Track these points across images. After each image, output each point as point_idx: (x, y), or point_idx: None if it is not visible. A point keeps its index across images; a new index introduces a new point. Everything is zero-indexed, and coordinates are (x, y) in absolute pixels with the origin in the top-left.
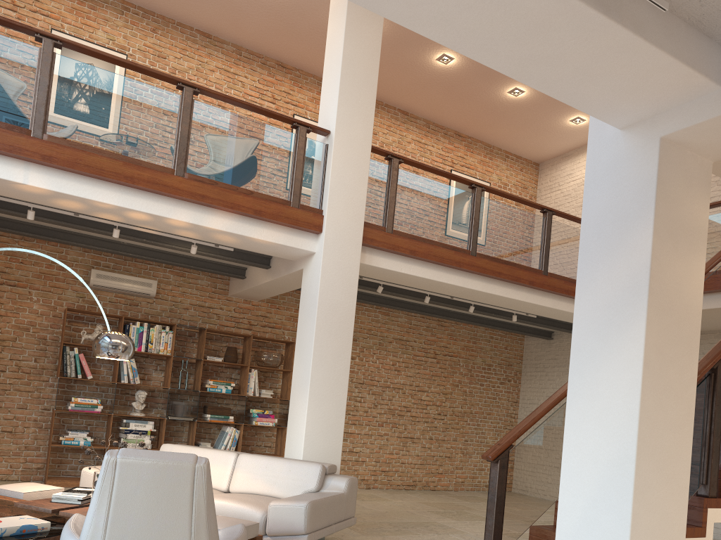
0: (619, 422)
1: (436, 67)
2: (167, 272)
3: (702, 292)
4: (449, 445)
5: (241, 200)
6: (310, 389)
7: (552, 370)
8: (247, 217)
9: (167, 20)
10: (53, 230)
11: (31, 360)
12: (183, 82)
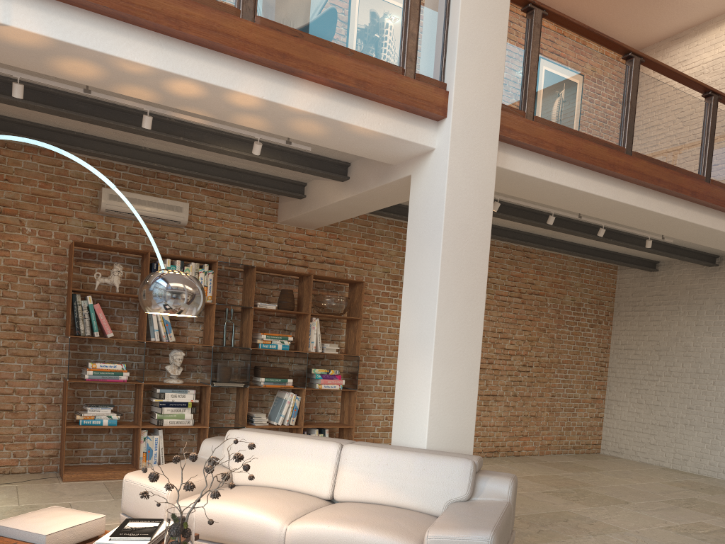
0: None
1: None
2: (200, 192)
3: None
4: (535, 402)
5: (338, 63)
6: (435, 349)
7: (657, 308)
8: (343, 93)
9: None
10: (47, 130)
11: (30, 314)
12: None
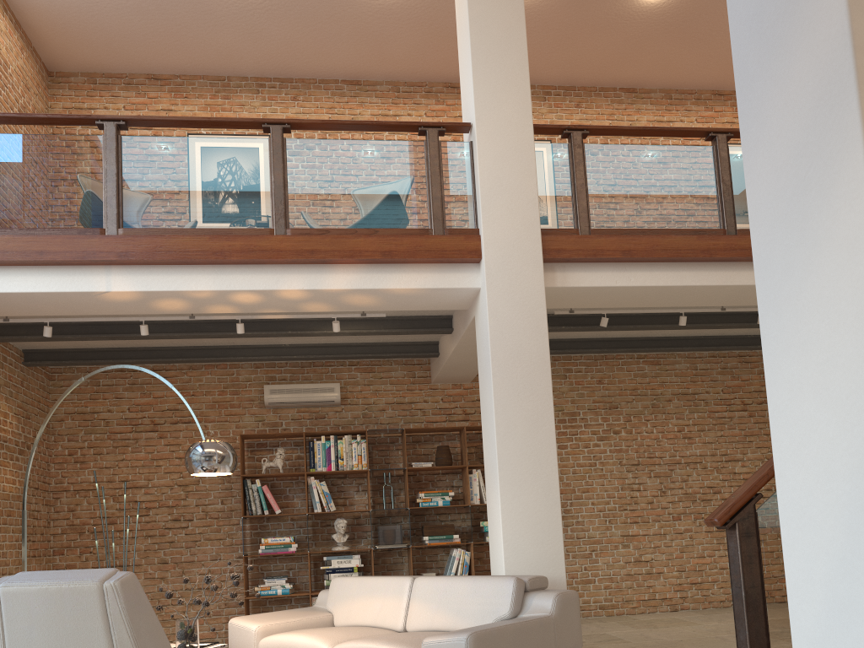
0: (855, 381)
1: (648, 6)
2: (353, 370)
3: None
4: None
5: (363, 243)
6: (499, 475)
7: None
8: (377, 264)
9: (307, 82)
10: (207, 349)
11: (217, 502)
12: (268, 121)
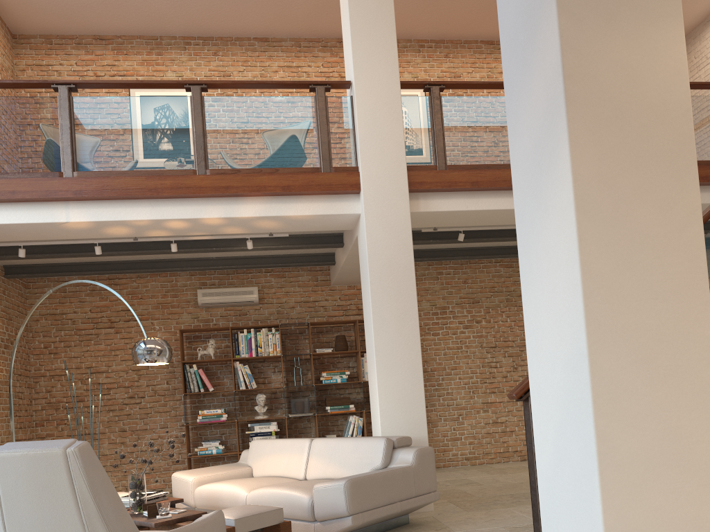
0: (566, 305)
1: None
2: (268, 276)
3: (686, 77)
4: None
5: (266, 180)
6: (376, 360)
7: None
8: (279, 196)
9: (225, 40)
10: (151, 262)
11: (163, 383)
12: (189, 83)
